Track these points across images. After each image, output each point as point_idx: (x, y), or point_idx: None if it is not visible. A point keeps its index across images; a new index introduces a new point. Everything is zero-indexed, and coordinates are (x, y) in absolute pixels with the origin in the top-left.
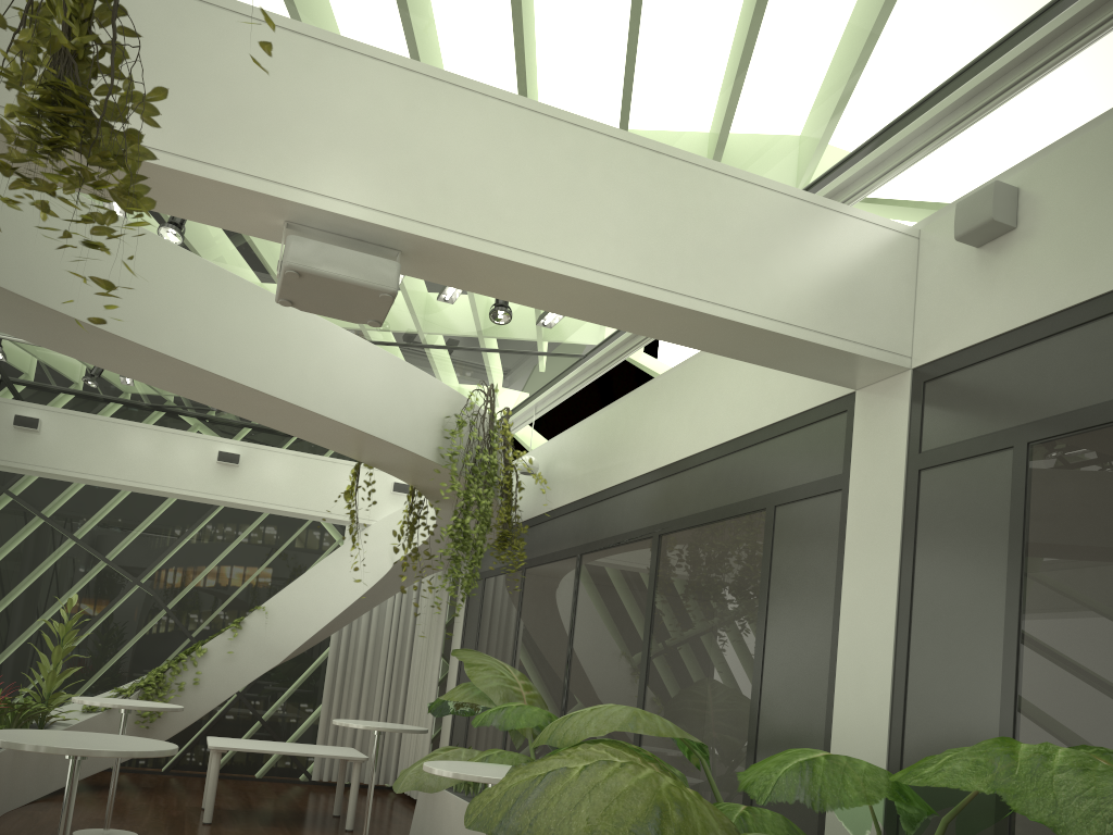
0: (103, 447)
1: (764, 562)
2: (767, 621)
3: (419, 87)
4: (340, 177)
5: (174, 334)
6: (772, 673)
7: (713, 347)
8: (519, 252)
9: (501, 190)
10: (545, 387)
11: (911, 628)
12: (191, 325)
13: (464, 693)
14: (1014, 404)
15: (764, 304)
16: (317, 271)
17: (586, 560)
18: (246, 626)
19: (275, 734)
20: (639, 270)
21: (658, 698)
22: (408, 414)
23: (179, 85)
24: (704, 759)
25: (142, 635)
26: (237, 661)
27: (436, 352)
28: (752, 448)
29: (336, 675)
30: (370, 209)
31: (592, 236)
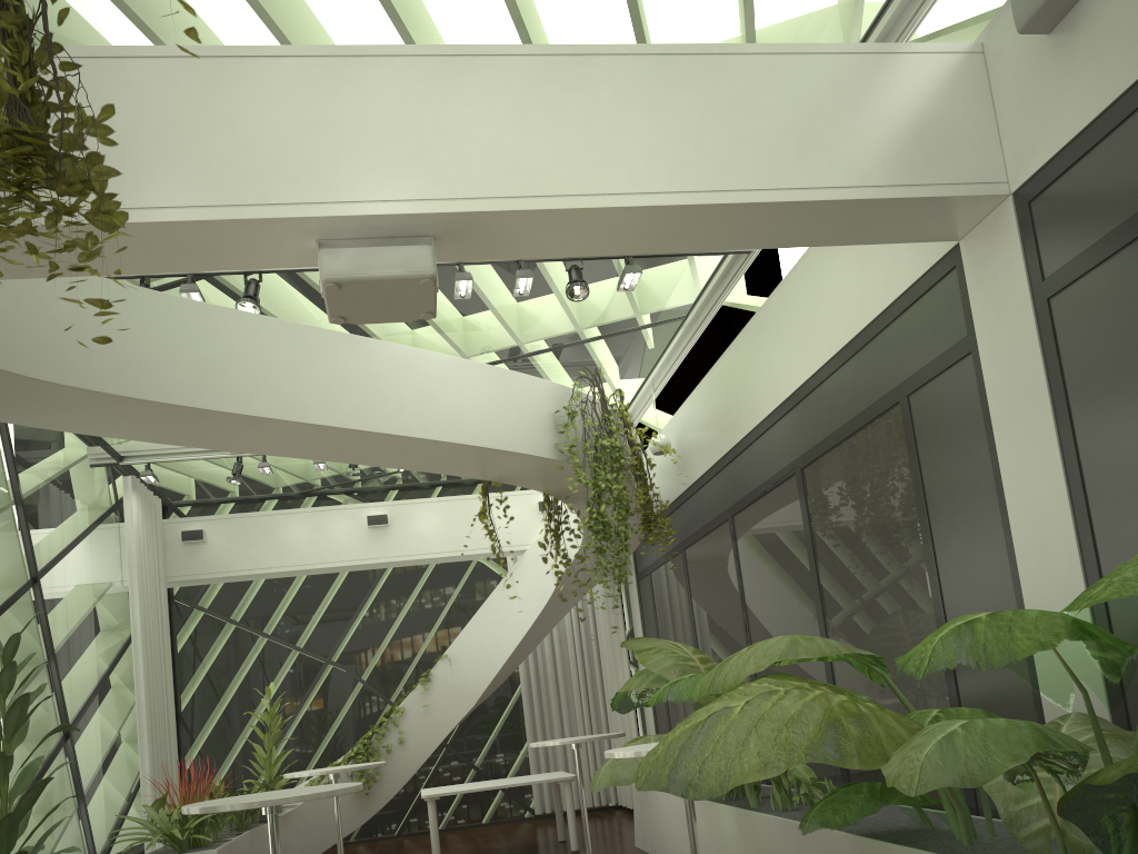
0: (264, 540)
1: (911, 458)
2: (930, 519)
3: (407, 69)
4: (353, 180)
5: (268, 396)
6: (948, 572)
7: (784, 240)
8: (546, 199)
9: (514, 143)
10: (657, 362)
11: (1083, 474)
12: (283, 384)
13: (640, 680)
14: (1133, 186)
15: (823, 175)
16: (354, 276)
17: (738, 520)
18: (434, 678)
19: (490, 777)
20: (676, 179)
21: (841, 637)
22: (515, 419)
23: (185, 141)
24: (886, 673)
25: (345, 710)
26: (434, 713)
27: (539, 358)
28: (870, 344)
29: (533, 707)
30: (389, 201)
31: (618, 160)
